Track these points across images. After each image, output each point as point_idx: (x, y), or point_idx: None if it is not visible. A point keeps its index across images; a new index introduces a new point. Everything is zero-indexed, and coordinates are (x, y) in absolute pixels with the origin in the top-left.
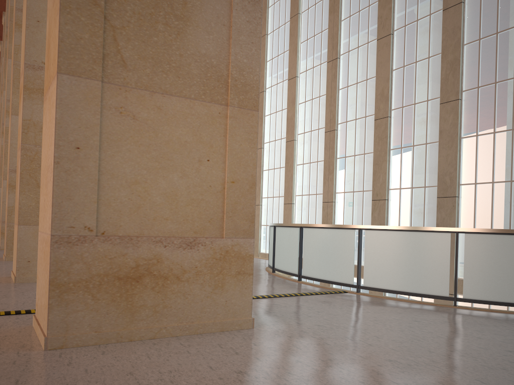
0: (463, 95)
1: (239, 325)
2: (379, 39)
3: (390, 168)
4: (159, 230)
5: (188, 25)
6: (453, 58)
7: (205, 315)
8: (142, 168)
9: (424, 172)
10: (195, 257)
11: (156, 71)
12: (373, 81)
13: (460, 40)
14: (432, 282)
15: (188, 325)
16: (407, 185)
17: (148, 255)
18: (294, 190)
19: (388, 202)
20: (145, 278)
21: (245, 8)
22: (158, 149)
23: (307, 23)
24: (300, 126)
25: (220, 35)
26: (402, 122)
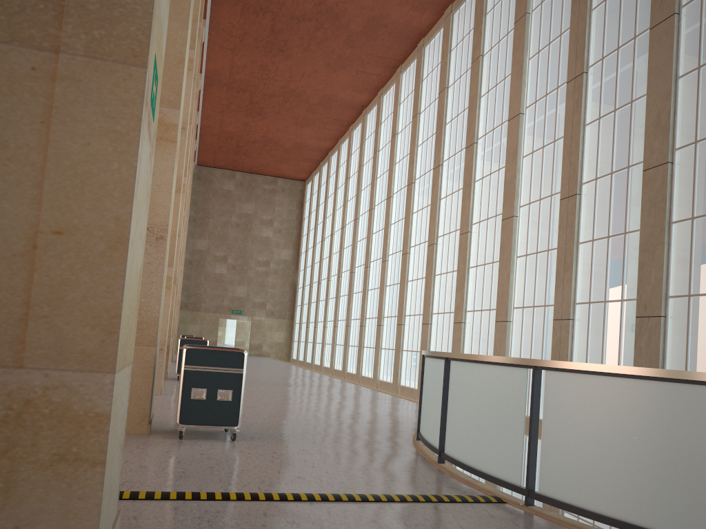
0: None
1: None
2: (653, 27)
3: (671, 258)
4: None
5: None
6: None
7: None
8: None
9: None
10: None
11: None
12: (643, 103)
13: None
14: (689, 509)
15: None
16: (703, 289)
17: None
18: (511, 299)
19: (666, 321)
20: None
21: None
22: None
23: (540, 25)
24: (524, 192)
25: None
26: (695, 170)
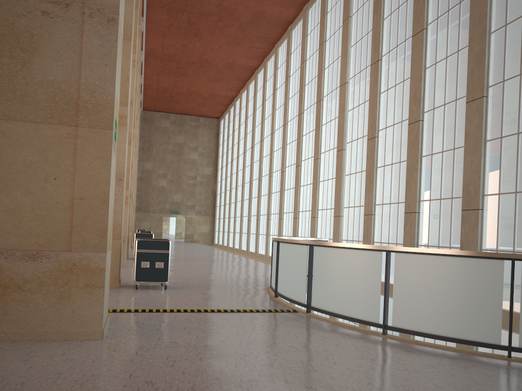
0: (489, 91)
1: (86, 336)
2: (413, 35)
3: (421, 177)
4: (1, 243)
5: (35, 56)
6: (479, 50)
7: (49, 323)
8: None
9: (452, 181)
10: (38, 269)
11: (1, 100)
12: (409, 82)
13: (485, 28)
14: (365, 307)
15: (28, 331)
16: (436, 196)
17: None
18: (342, 202)
19: (419, 215)
20: None
21: (97, 33)
22: (2, 169)
23: (357, 25)
24: (349, 134)
25: (70, 61)
26: (433, 126)
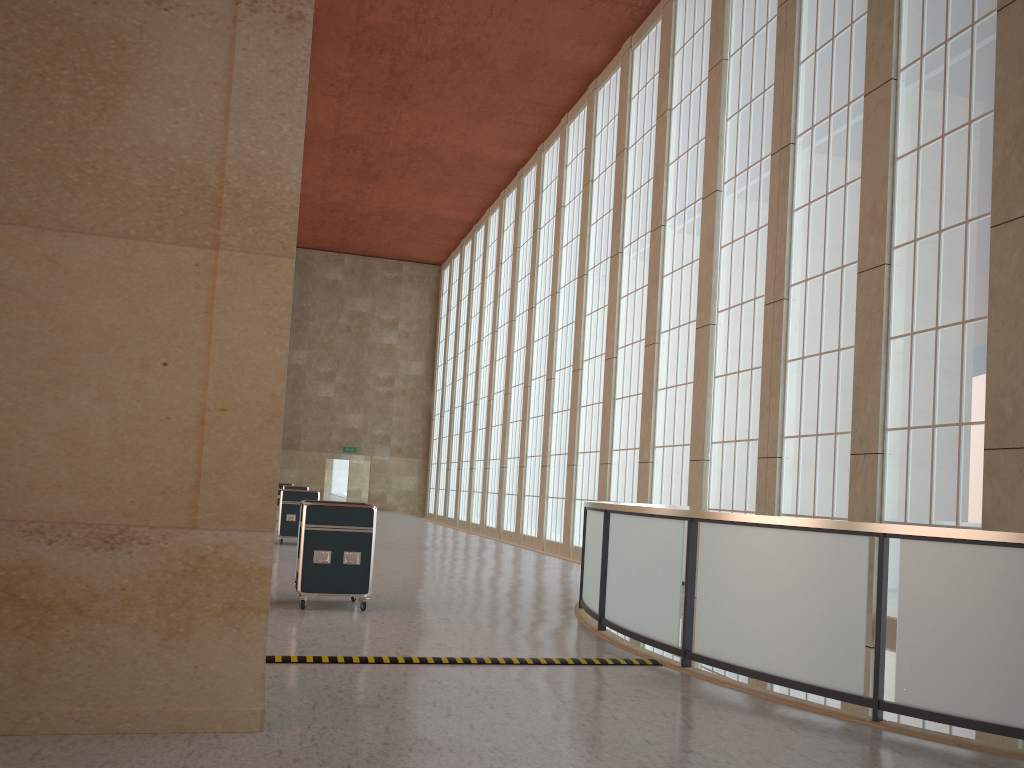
0: None
1: (226, 722)
2: (868, 93)
3: (889, 381)
4: (41, 508)
5: (128, 91)
6: (1020, 119)
7: (142, 694)
8: (8, 381)
9: (959, 390)
10: (122, 569)
11: (50, 187)
12: (858, 188)
13: None
14: (828, 658)
15: (96, 713)
16: (923, 421)
17: (11, 560)
18: (709, 432)
19: (884, 459)
20: (1, 607)
21: (266, 45)
22: (47, 342)
23: (739, 77)
24: (723, 293)
25: (205, 105)
26: (915, 275)
